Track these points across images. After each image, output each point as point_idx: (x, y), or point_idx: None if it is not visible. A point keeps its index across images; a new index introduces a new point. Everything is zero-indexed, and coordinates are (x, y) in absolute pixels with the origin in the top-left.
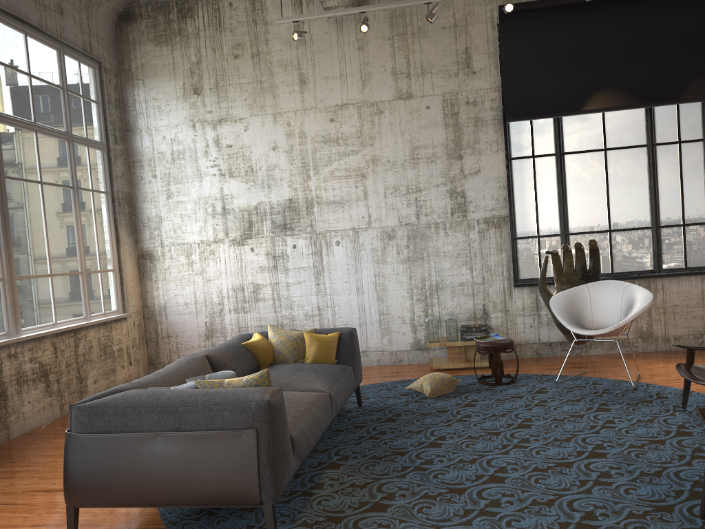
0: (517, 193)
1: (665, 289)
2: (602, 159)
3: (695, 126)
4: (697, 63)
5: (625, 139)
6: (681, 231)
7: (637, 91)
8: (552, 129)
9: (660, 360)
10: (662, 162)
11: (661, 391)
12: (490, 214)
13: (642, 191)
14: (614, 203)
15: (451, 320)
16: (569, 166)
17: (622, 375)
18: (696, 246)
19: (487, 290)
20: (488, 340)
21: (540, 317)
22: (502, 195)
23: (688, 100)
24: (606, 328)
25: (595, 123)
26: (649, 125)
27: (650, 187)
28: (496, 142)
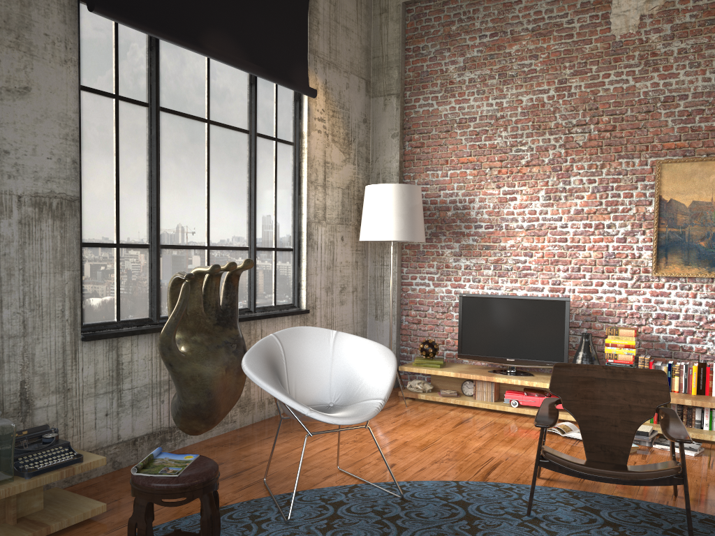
0: (88, 158)
1: (263, 335)
2: (204, 135)
3: (288, 124)
4: (301, 45)
5: (229, 115)
6: (273, 257)
7: (251, 50)
8: (146, 61)
9: (295, 437)
10: (261, 161)
11: (434, 492)
12: (46, 188)
13: (242, 196)
14: (214, 206)
15: (2, 433)
16: (165, 132)
17: (322, 476)
18: (284, 278)
19: (32, 350)
20: (178, 470)
21: (121, 394)
22: (69, 155)
23: (299, 88)
24: (371, 407)
25: (199, 76)
26: (254, 105)
27: (250, 192)
28: (65, 44)
